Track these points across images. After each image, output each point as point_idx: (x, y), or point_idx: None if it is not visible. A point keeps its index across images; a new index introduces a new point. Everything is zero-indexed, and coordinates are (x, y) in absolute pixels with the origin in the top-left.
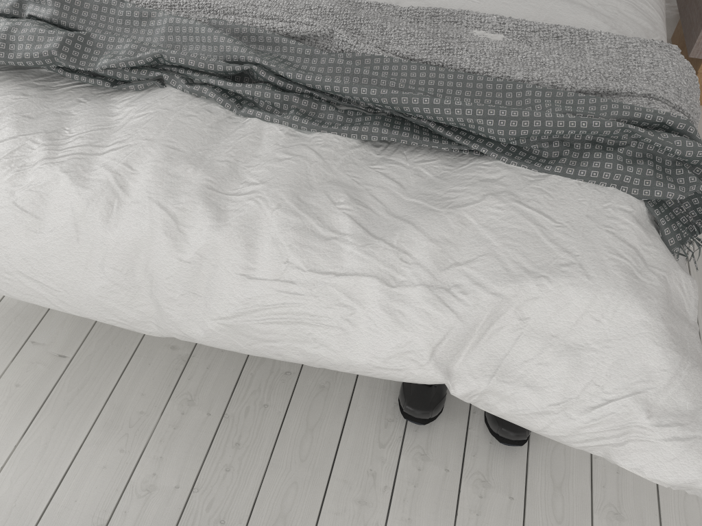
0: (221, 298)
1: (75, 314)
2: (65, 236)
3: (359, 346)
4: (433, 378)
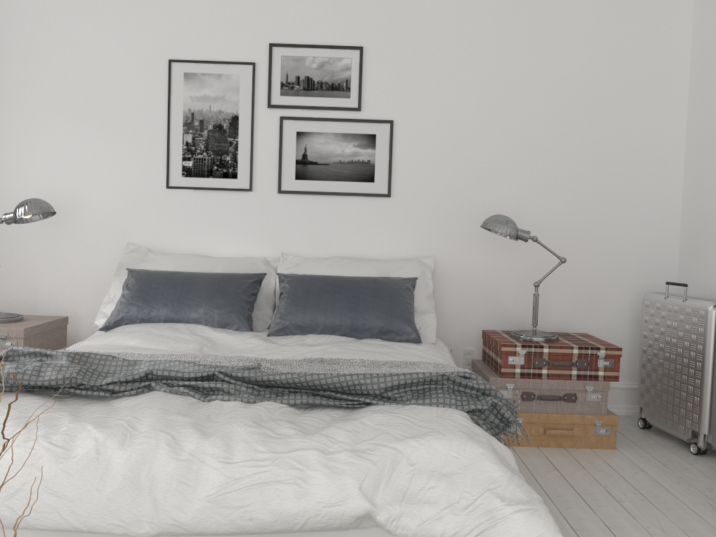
0: (208, 481)
1: (79, 525)
2: (88, 457)
3: (310, 494)
4: (363, 505)
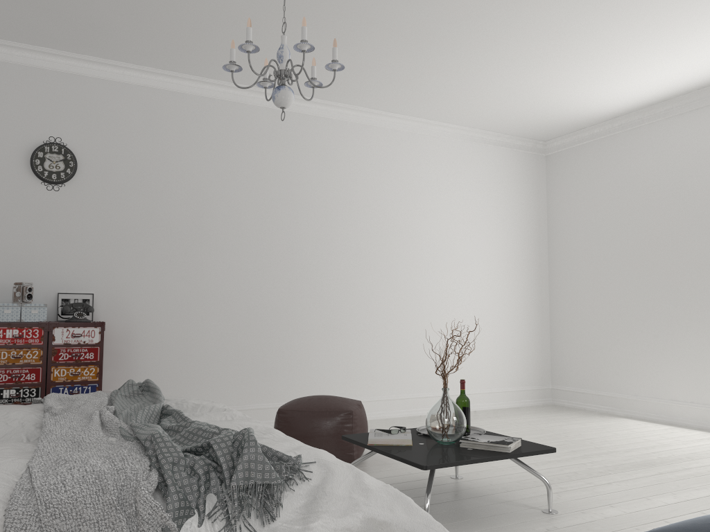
0: None
1: None
2: None
3: None
4: None
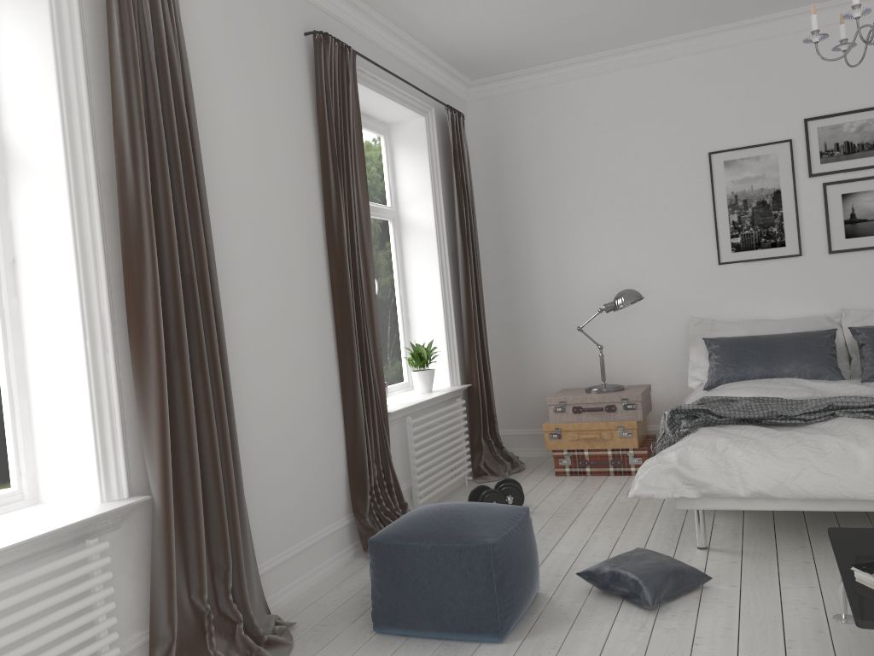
0: None
1: (847, 494)
2: (839, 453)
3: None
4: None
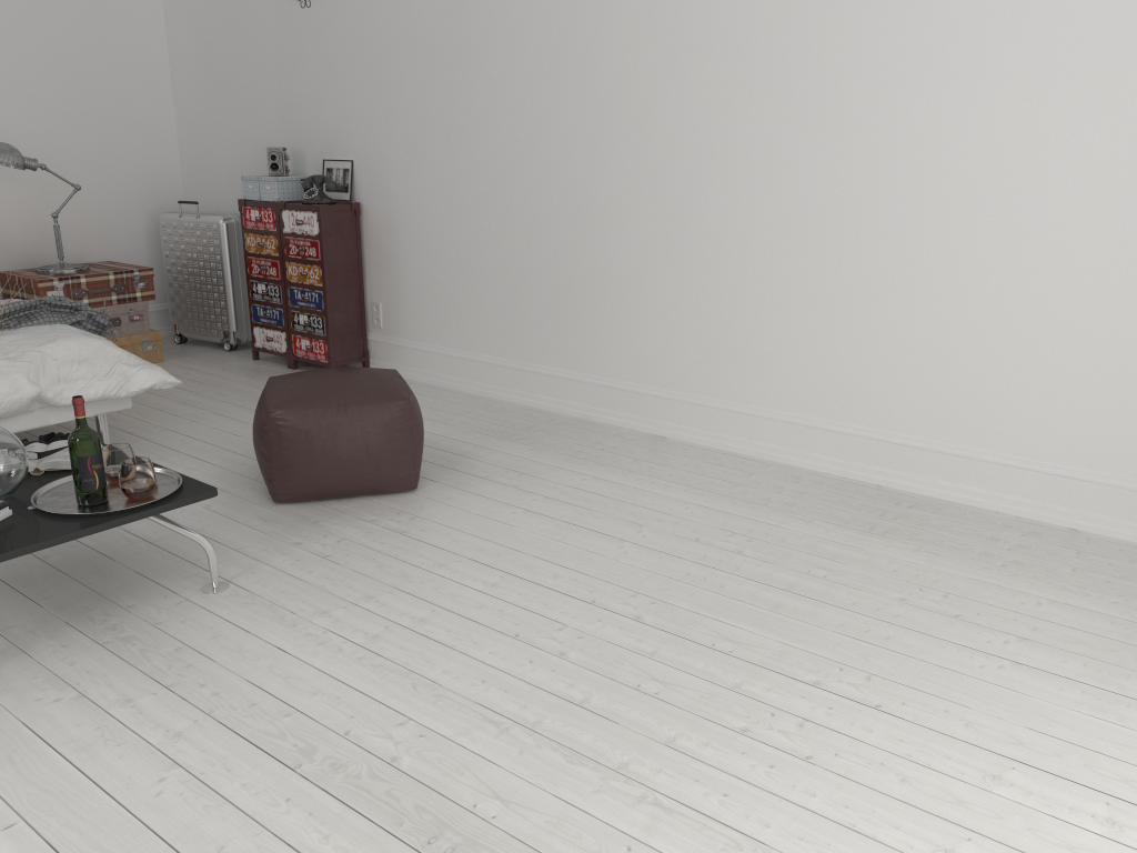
0: None
1: None
2: None
3: None
4: (36, 389)
